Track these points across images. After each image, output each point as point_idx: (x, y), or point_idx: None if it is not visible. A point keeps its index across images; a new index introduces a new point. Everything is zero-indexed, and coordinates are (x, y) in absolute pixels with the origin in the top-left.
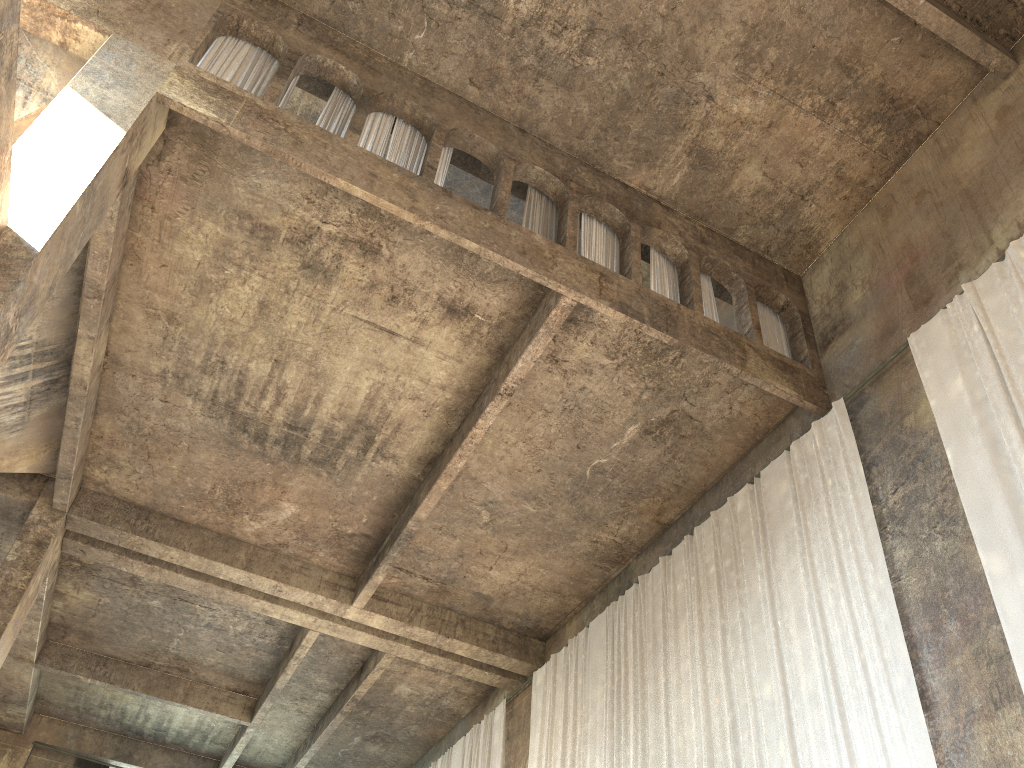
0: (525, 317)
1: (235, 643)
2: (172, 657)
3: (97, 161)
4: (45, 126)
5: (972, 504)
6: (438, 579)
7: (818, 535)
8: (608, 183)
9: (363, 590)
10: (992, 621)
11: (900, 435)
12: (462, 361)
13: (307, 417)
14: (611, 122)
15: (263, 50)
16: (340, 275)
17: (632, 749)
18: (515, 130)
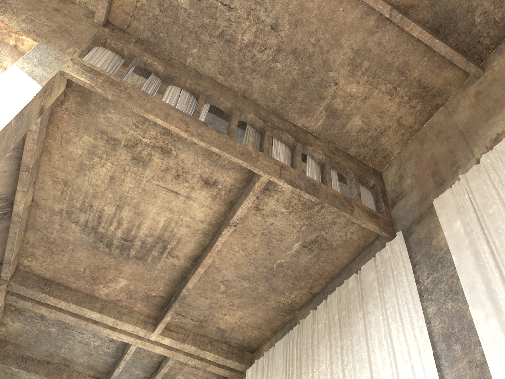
0: (243, 187)
1: (94, 351)
2: (61, 358)
3: (25, 100)
4: (0, 82)
5: (466, 284)
6: (198, 320)
7: (389, 299)
8: (286, 123)
9: (159, 324)
10: (477, 345)
11: (430, 249)
12: (211, 208)
13: (133, 235)
14: (288, 94)
15: (117, 54)
16: (151, 163)
17: None
18: (241, 97)
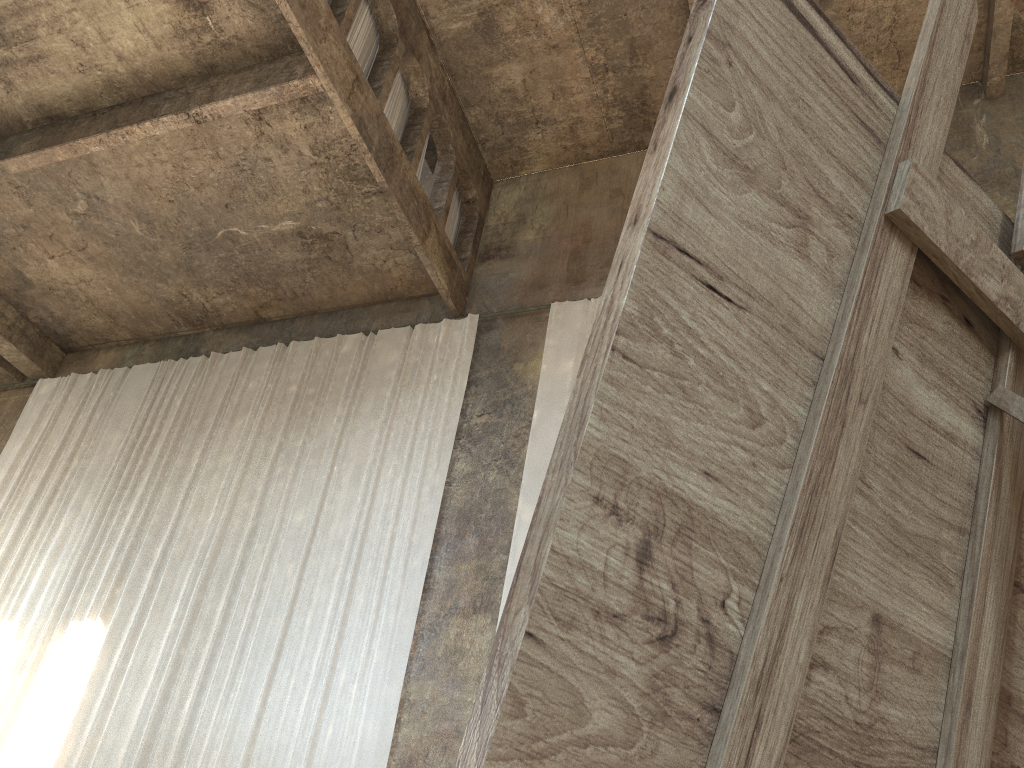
0: (258, 58)
1: None
2: None
3: None
4: None
5: (533, 461)
6: None
7: (404, 415)
8: None
9: None
10: (502, 551)
11: (506, 374)
12: (161, 49)
13: None
14: None
15: None
16: None
17: (134, 507)
18: None
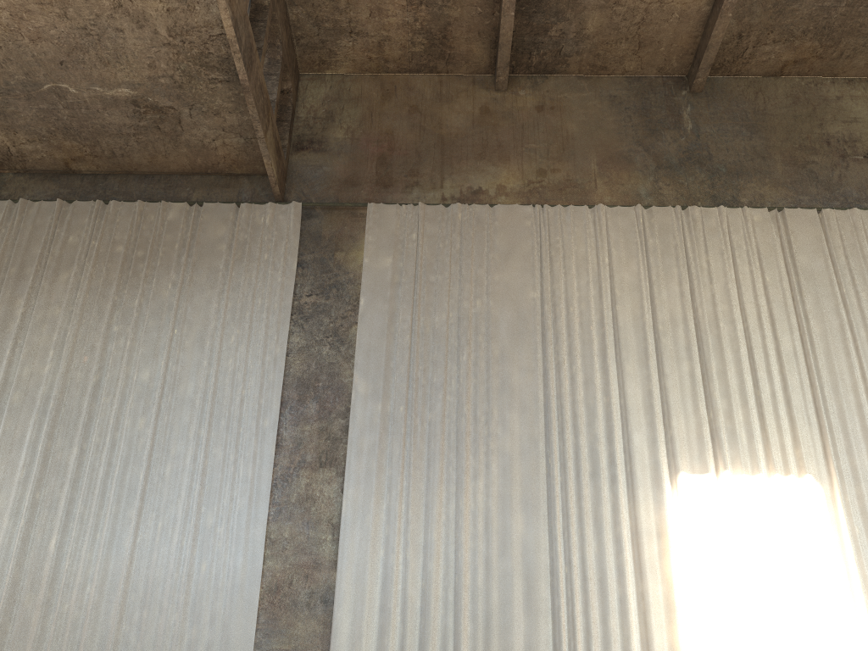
0: None
1: None
2: None
3: None
4: None
5: (364, 343)
6: None
7: (239, 288)
8: None
9: None
10: (340, 416)
11: (329, 261)
12: None
13: None
14: None
15: None
16: None
17: None
18: None
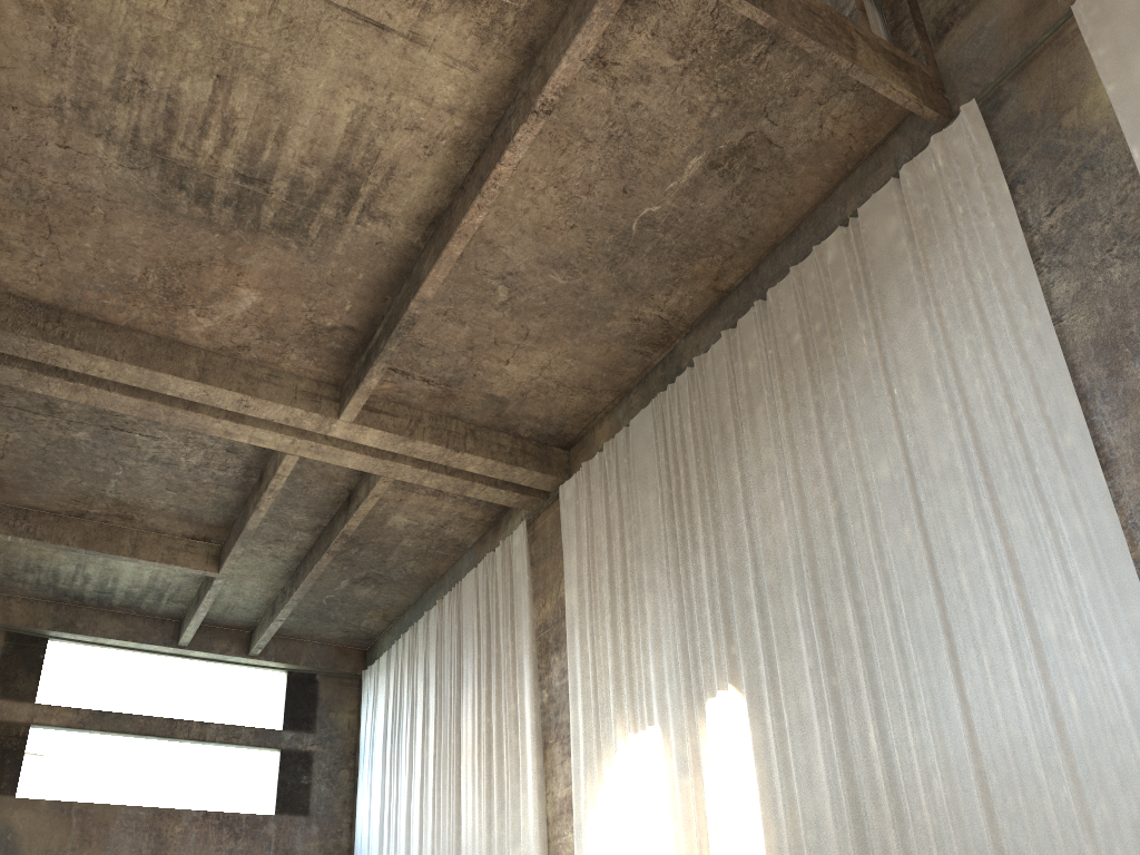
0: None
1: (189, 480)
2: (111, 503)
3: None
4: None
5: None
6: (442, 381)
7: (946, 278)
8: None
9: (353, 399)
10: None
11: (1057, 140)
12: (478, 69)
13: (267, 163)
14: None
15: None
16: None
17: (704, 557)
18: None
